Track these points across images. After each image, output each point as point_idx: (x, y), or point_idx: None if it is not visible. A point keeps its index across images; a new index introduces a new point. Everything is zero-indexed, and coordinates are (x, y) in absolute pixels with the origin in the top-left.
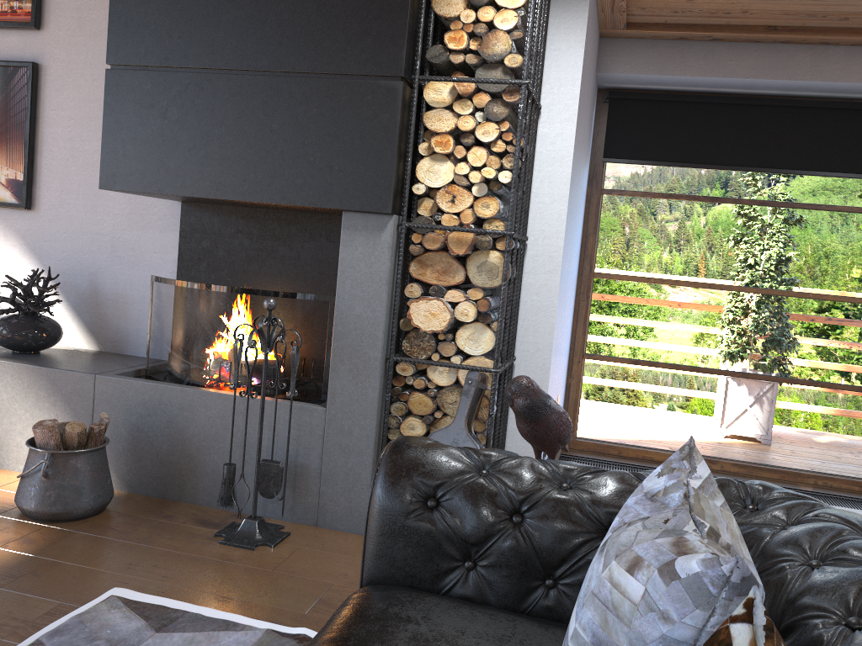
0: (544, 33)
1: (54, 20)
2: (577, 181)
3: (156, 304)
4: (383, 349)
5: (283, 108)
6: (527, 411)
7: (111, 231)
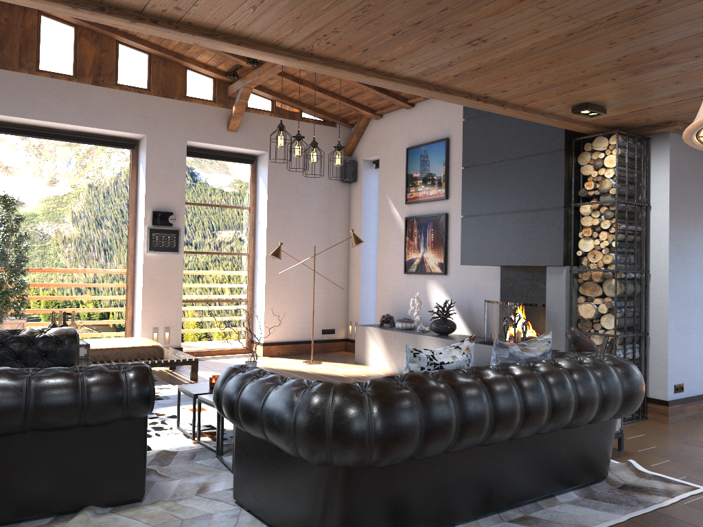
0: (642, 170)
1: (452, 194)
2: (694, 236)
3: (485, 311)
4: (566, 327)
5: (520, 225)
6: (570, 339)
7: (475, 281)
